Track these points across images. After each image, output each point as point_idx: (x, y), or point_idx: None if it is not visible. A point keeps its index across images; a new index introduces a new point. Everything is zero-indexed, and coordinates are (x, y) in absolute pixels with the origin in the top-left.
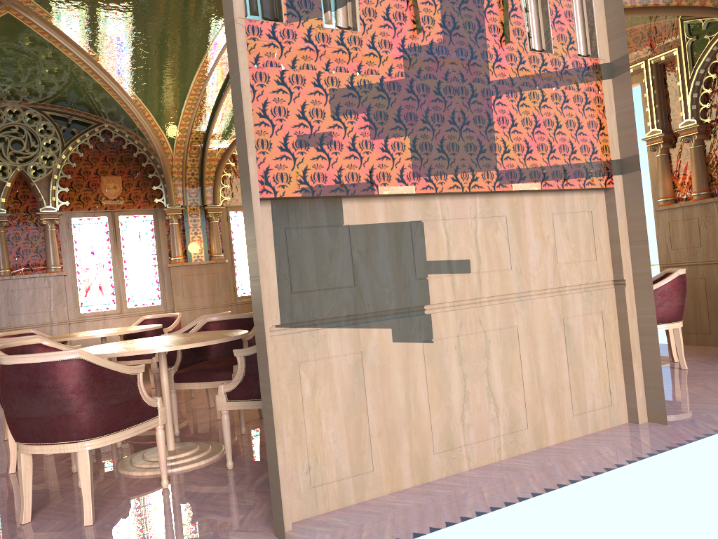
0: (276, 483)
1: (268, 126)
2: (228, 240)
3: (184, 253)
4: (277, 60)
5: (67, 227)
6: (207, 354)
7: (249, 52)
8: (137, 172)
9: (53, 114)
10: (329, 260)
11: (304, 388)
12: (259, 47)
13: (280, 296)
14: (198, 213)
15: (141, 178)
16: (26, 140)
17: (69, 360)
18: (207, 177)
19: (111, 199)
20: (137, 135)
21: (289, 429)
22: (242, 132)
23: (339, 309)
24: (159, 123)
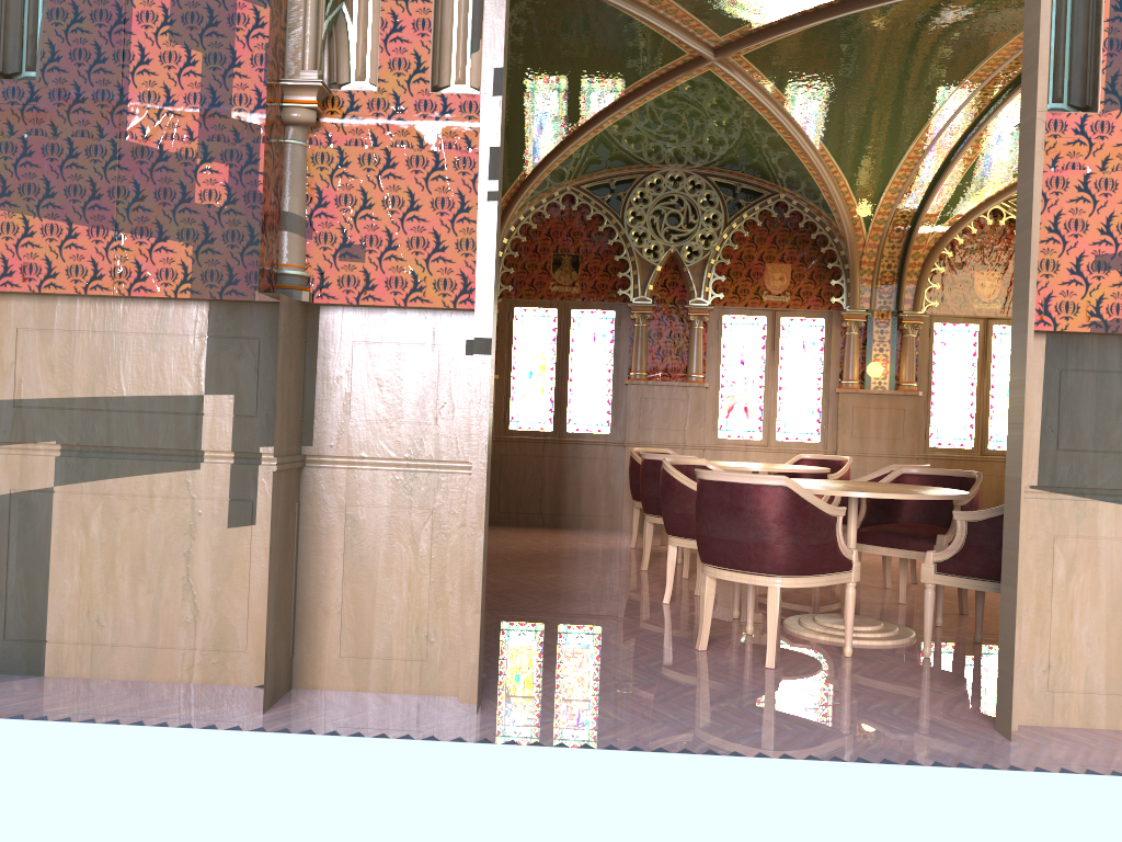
0: (1007, 669)
1: (1057, 243)
2: (926, 364)
3: (860, 375)
4: (1081, 161)
5: (716, 326)
6: (896, 516)
7: (1045, 153)
8: (811, 260)
9: (719, 180)
10: (1116, 415)
11: (1056, 569)
12: (1060, 146)
13: (1041, 451)
14: (888, 322)
15: (816, 268)
16: (684, 214)
17: (774, 486)
18: (909, 272)
19: (774, 294)
20: (820, 209)
21: (1030, 614)
22: (1026, 253)
23: (1119, 480)
24: (855, 196)
